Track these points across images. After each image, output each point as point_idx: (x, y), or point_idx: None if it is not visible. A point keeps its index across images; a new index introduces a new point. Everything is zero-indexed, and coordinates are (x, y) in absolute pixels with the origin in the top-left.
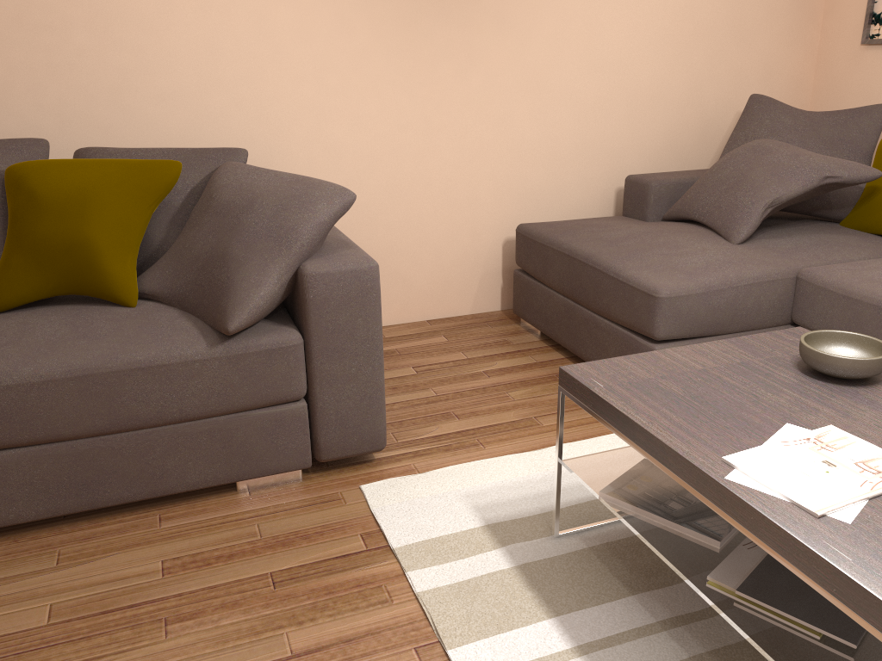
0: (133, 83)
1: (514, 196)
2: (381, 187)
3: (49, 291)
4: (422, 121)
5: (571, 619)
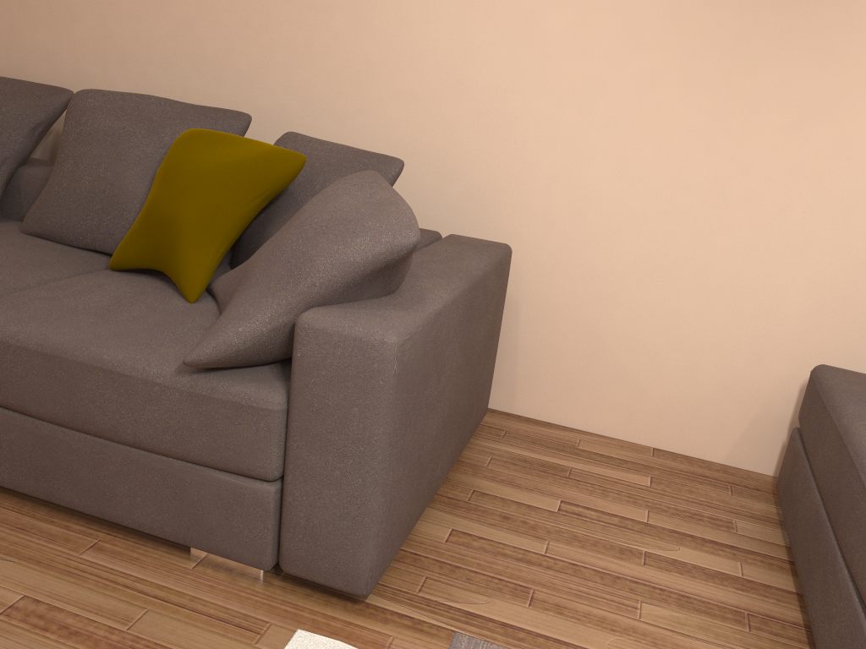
0: (377, 77)
1: (841, 323)
2: (634, 257)
3: (147, 261)
4: (716, 184)
5: None
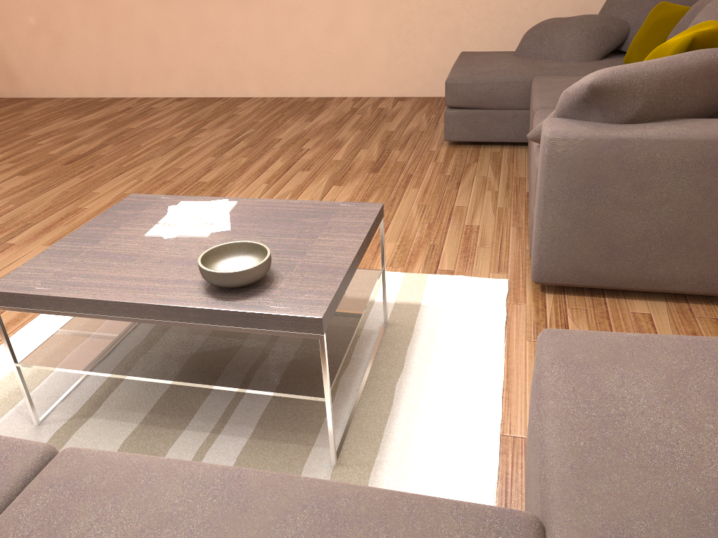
0: None
1: None
2: None
3: None
4: None
5: None
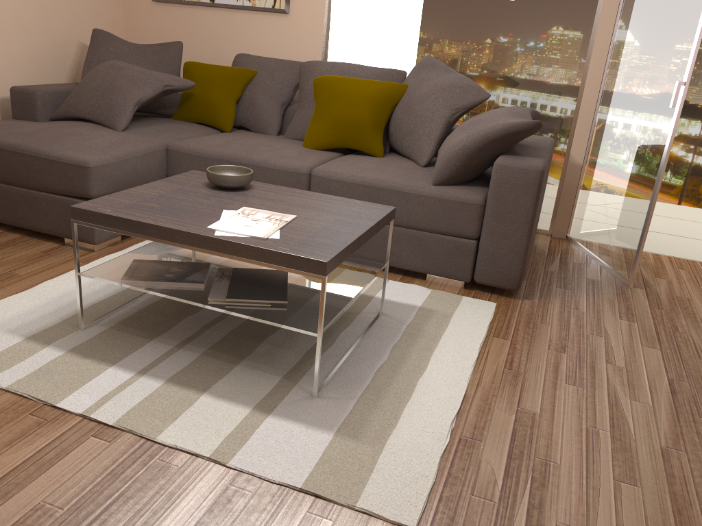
0: None
1: None
2: None
3: None
4: None
5: (124, 362)
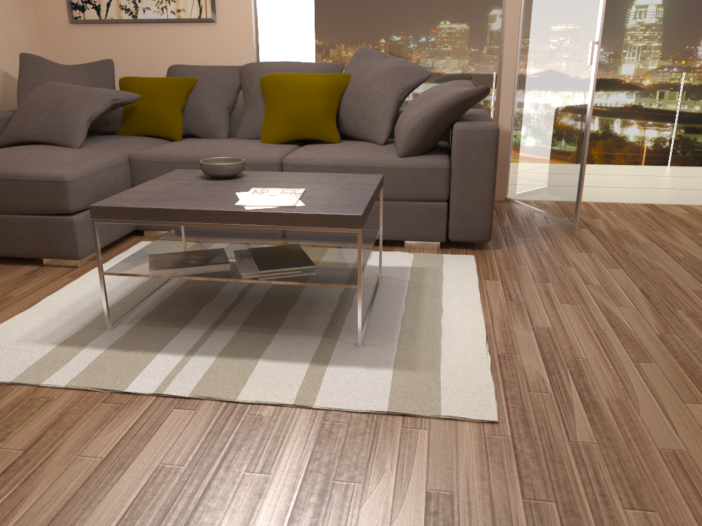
0: None
1: None
2: None
3: None
4: None
5: (169, 348)
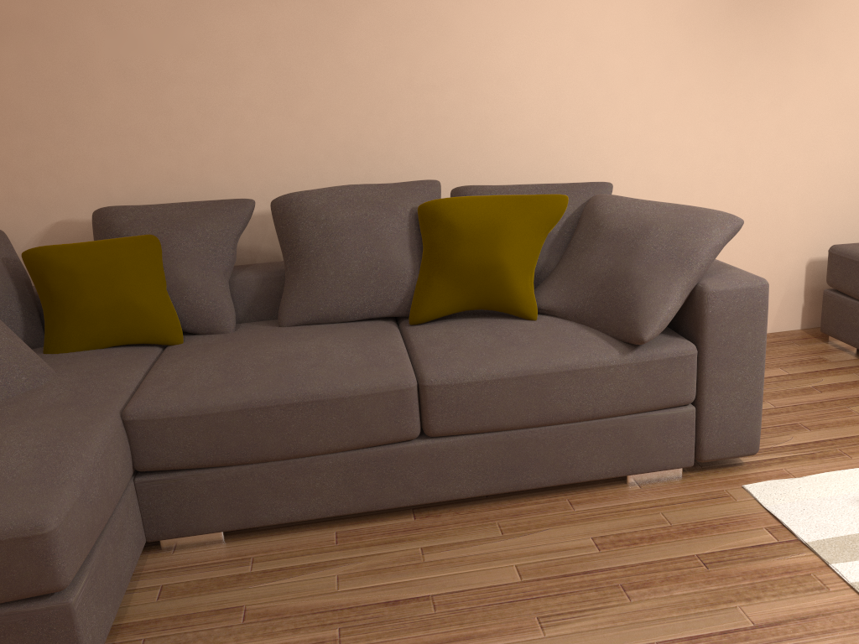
0: (490, 130)
1: (820, 218)
2: None
3: (462, 306)
4: (736, 151)
5: None
